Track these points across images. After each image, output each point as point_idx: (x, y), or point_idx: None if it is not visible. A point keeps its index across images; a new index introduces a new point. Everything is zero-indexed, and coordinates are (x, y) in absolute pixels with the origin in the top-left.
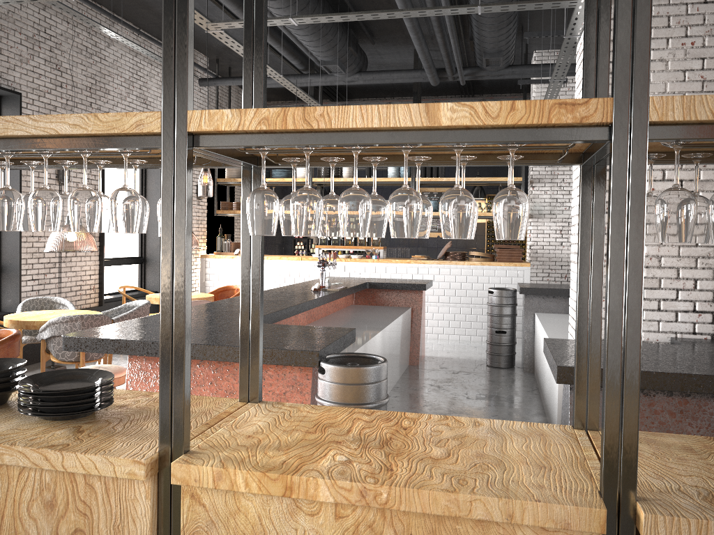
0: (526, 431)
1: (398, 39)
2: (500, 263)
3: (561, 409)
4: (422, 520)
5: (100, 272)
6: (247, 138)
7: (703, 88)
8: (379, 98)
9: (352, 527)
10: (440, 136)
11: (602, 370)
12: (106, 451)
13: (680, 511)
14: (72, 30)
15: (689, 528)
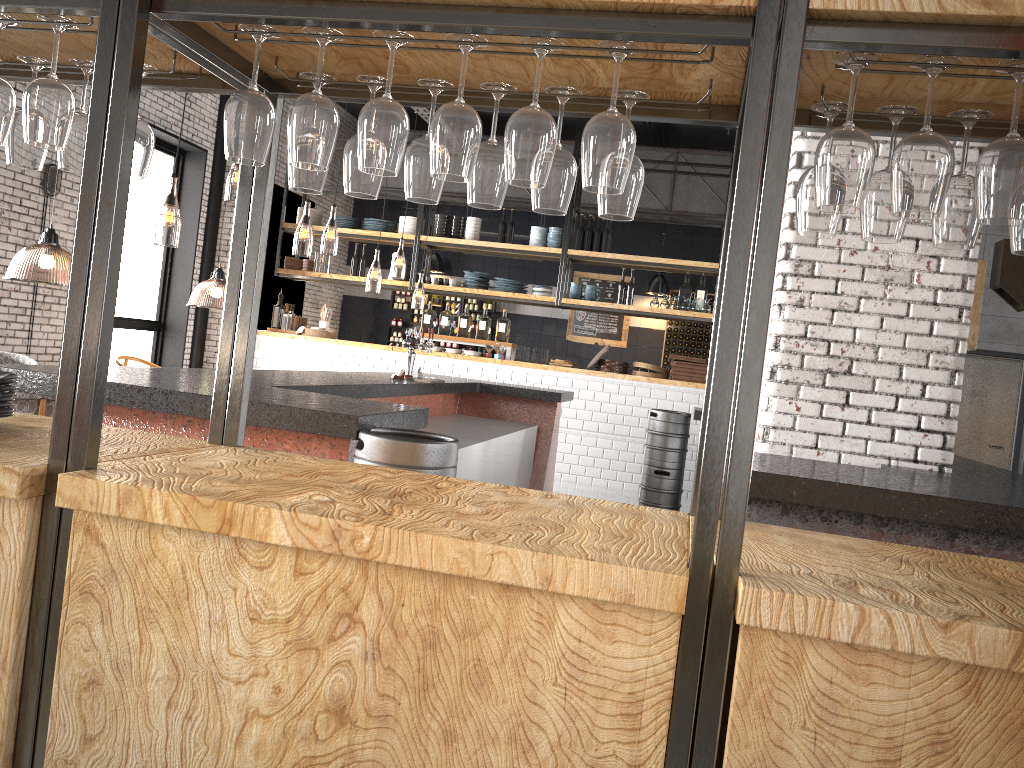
0: (617, 509)
1: None
2: (675, 382)
3: None
4: (422, 584)
5: None
6: (230, 3)
7: None
8: None
9: (318, 590)
10: (510, 17)
11: (764, 474)
12: None
13: (798, 590)
14: None
15: (806, 611)
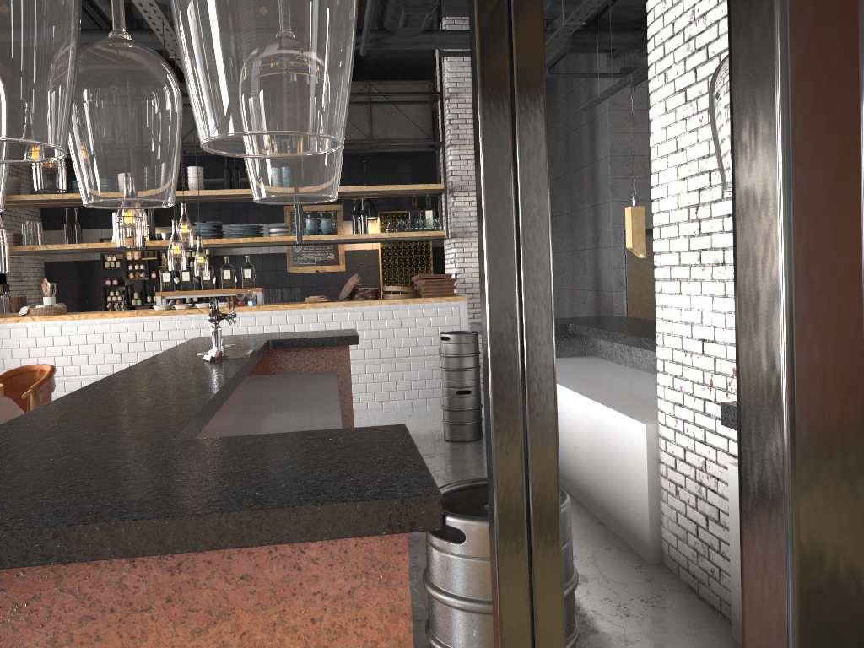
0: None
1: None
2: (428, 299)
3: (654, 500)
4: None
5: None
6: None
7: None
8: None
9: None
10: None
11: None
12: None
13: None
14: None
15: None
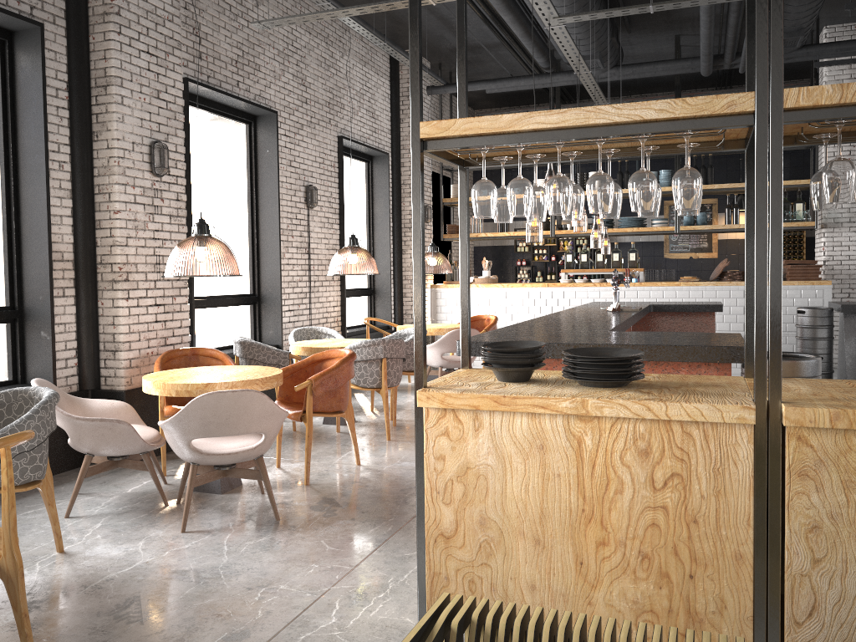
0: None
1: (659, 24)
2: (792, 282)
3: None
4: None
5: (342, 303)
6: (841, 110)
7: None
8: (613, 97)
9: None
10: None
11: None
12: (706, 401)
13: None
14: (313, 41)
15: None
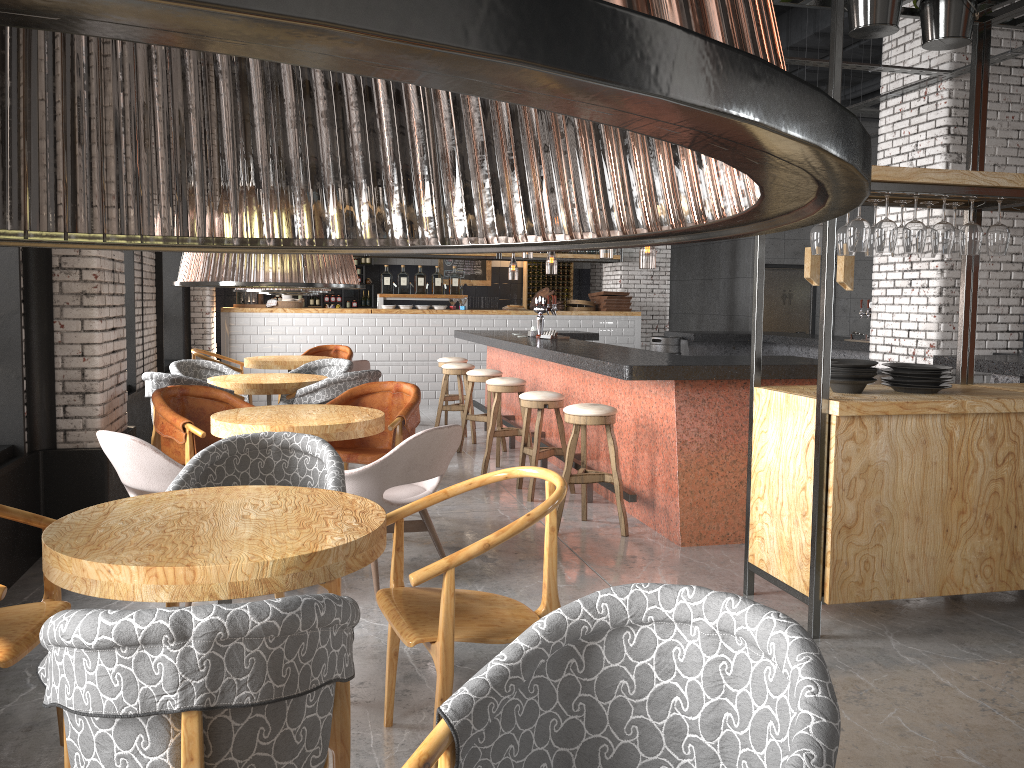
0: None
1: None
2: (610, 313)
3: None
4: None
5: (159, 330)
6: None
7: (1018, 154)
8: None
9: None
10: None
11: None
12: None
13: None
14: None
15: None
